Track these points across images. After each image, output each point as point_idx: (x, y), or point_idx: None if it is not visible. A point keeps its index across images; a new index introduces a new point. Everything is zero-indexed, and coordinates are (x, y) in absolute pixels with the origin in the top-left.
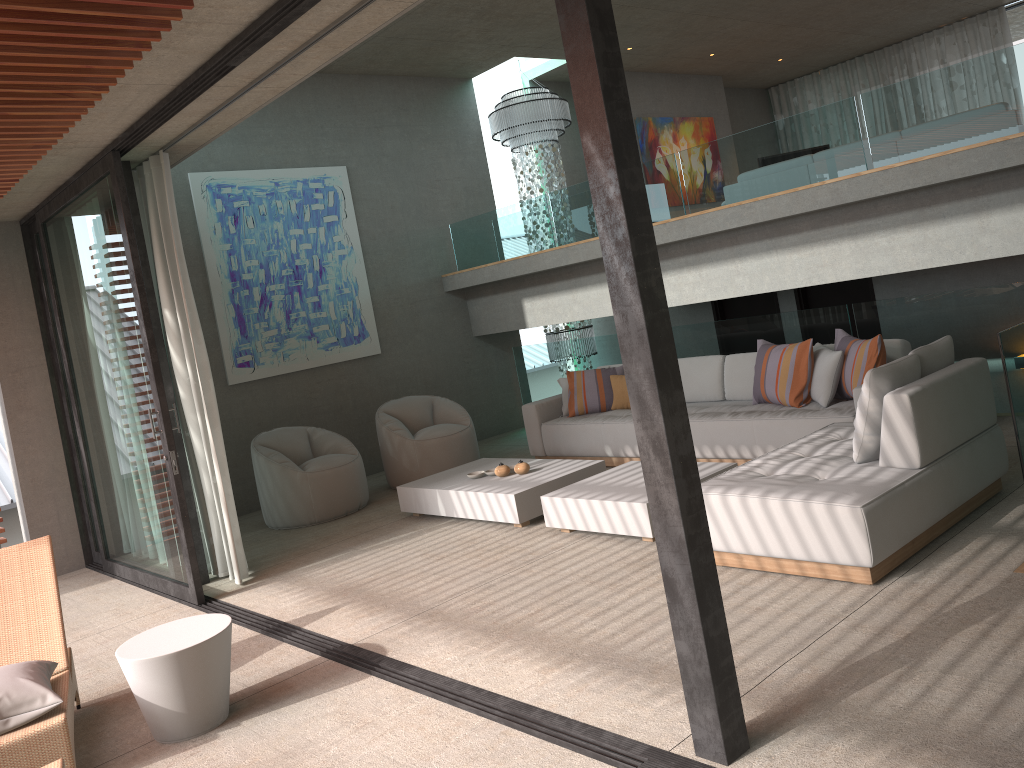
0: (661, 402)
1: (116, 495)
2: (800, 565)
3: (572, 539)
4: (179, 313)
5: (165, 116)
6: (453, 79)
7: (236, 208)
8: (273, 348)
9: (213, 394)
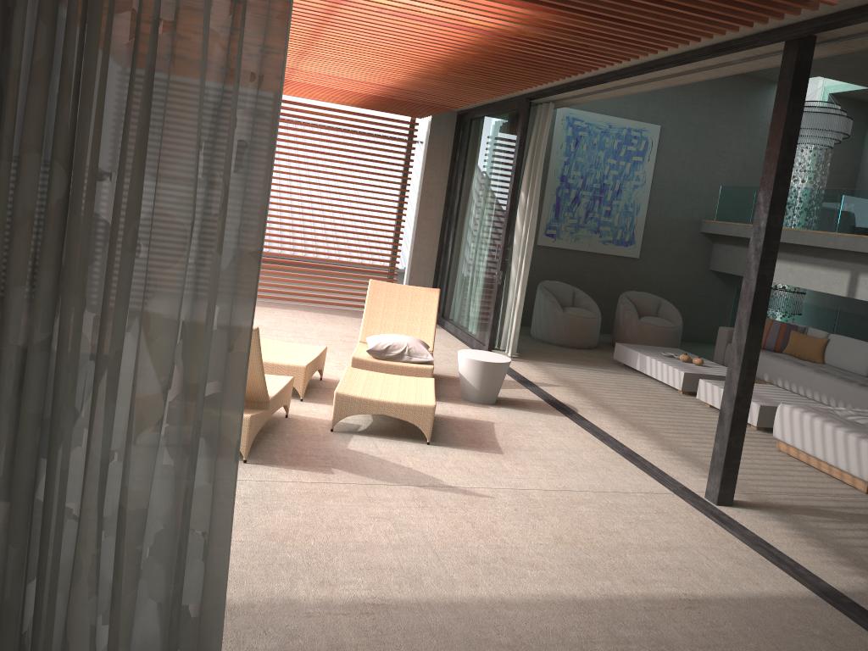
0: (748, 330)
1: (460, 284)
2: (830, 468)
3: (708, 410)
4: (529, 197)
5: (561, 91)
6: (765, 80)
7: (579, 136)
8: (570, 231)
9: (531, 248)
